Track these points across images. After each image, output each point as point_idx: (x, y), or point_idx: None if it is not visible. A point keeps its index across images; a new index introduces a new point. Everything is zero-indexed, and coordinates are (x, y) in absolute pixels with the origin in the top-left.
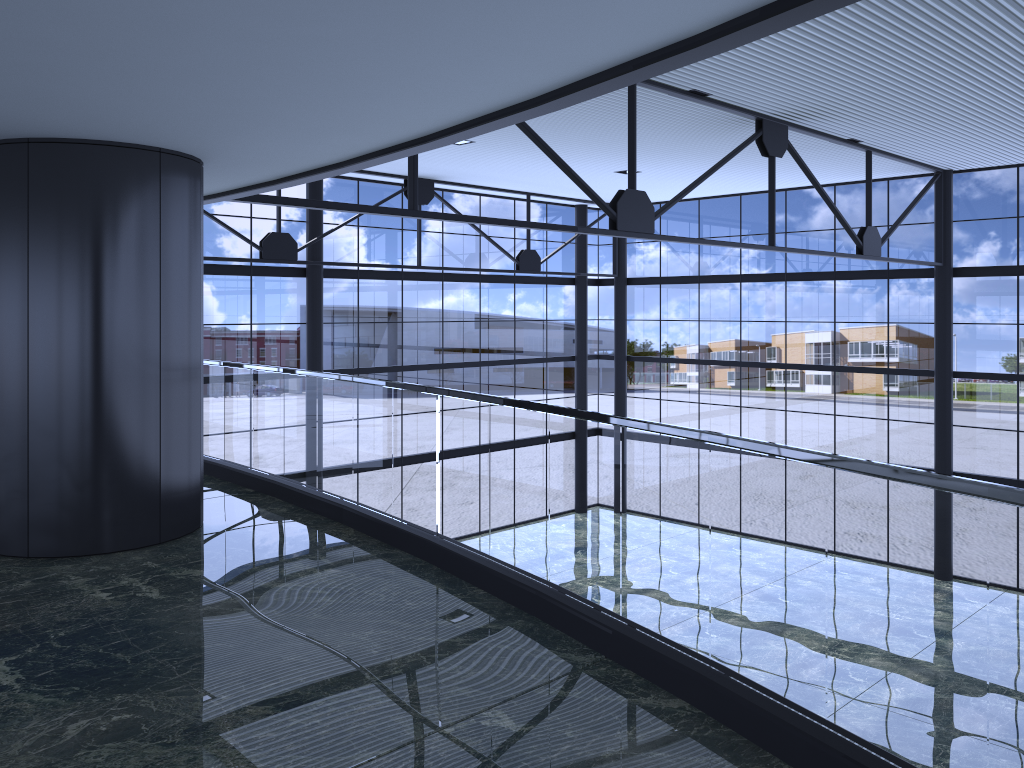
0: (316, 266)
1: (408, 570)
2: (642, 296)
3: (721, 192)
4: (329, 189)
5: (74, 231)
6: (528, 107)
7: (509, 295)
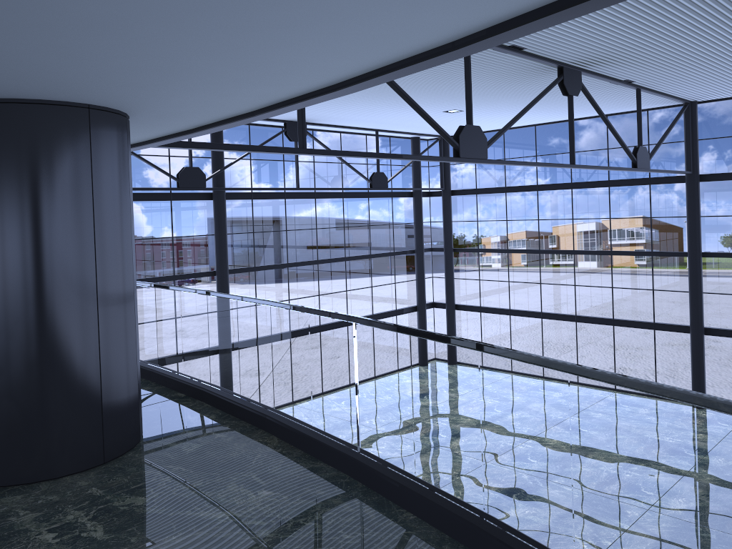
0: (220, 191)
1: (336, 489)
2: (454, 201)
3: (521, 124)
4: (224, 131)
5: (11, 184)
6: (447, 51)
7: (358, 203)
